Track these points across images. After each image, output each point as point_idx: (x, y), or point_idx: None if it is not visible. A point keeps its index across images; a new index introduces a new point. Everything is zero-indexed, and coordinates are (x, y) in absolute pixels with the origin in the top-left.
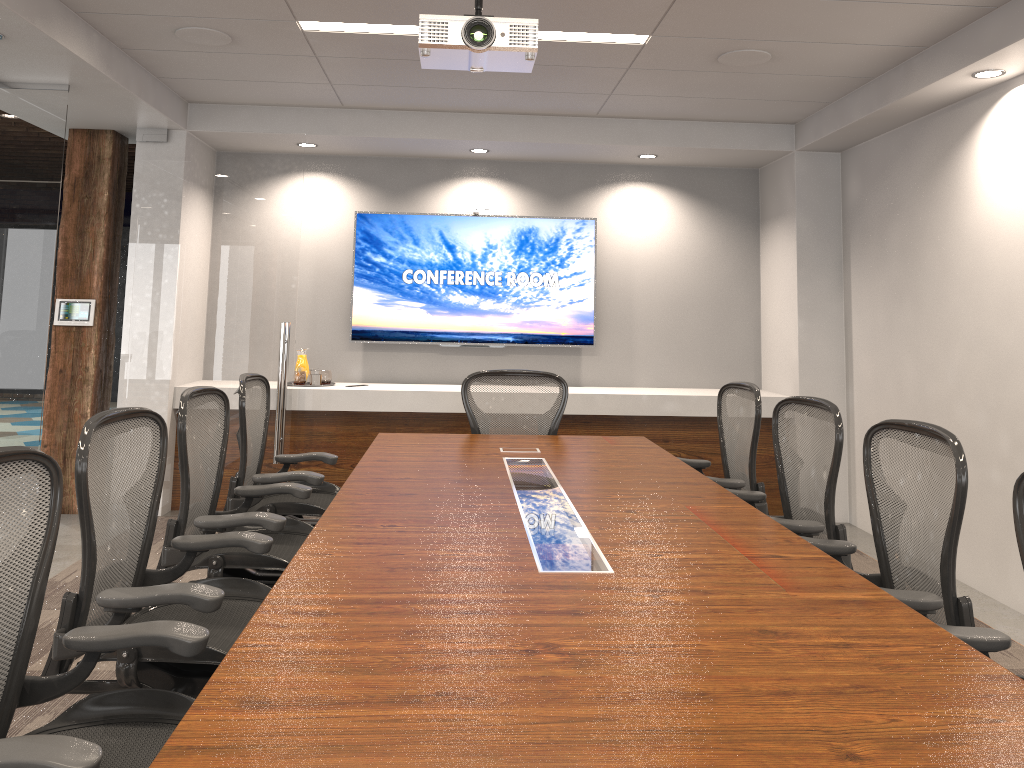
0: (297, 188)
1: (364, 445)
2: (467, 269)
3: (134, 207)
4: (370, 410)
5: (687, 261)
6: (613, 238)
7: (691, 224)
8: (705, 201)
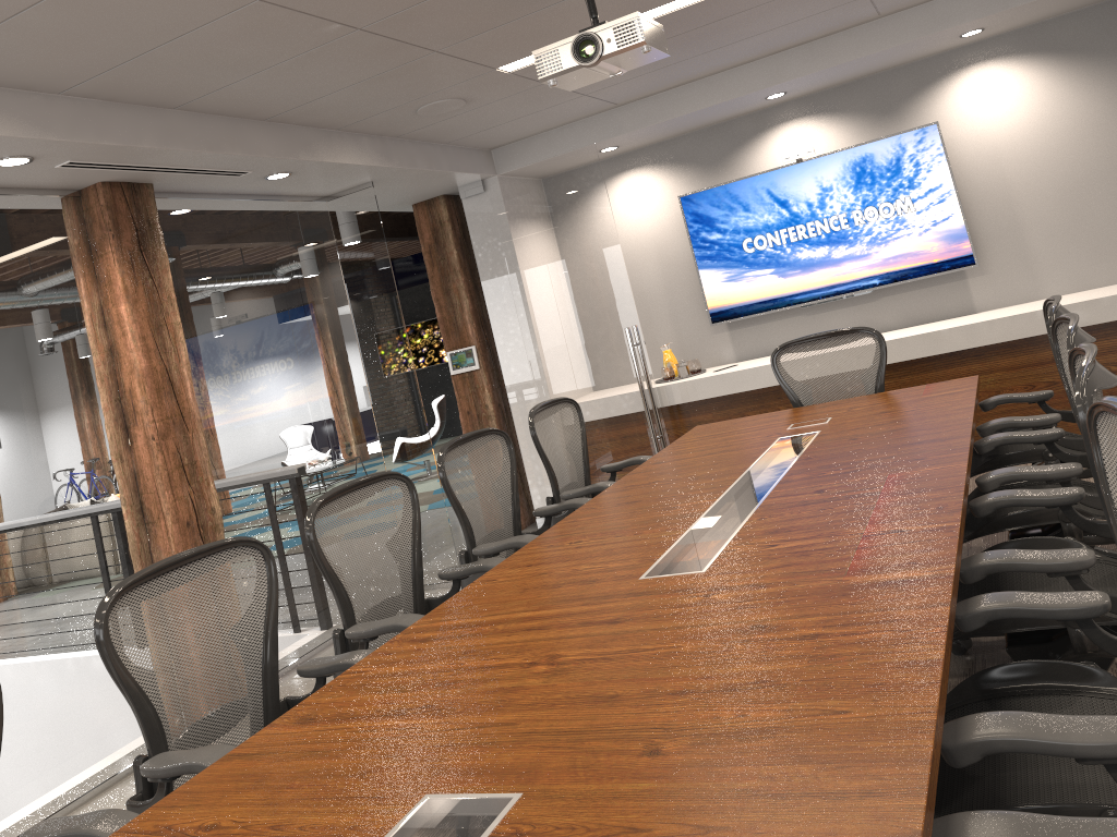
0: (603, 197)
1: None
2: (807, 221)
3: (477, 257)
4: (737, 392)
5: (1072, 134)
6: (967, 136)
7: (1064, 89)
8: (1075, 55)
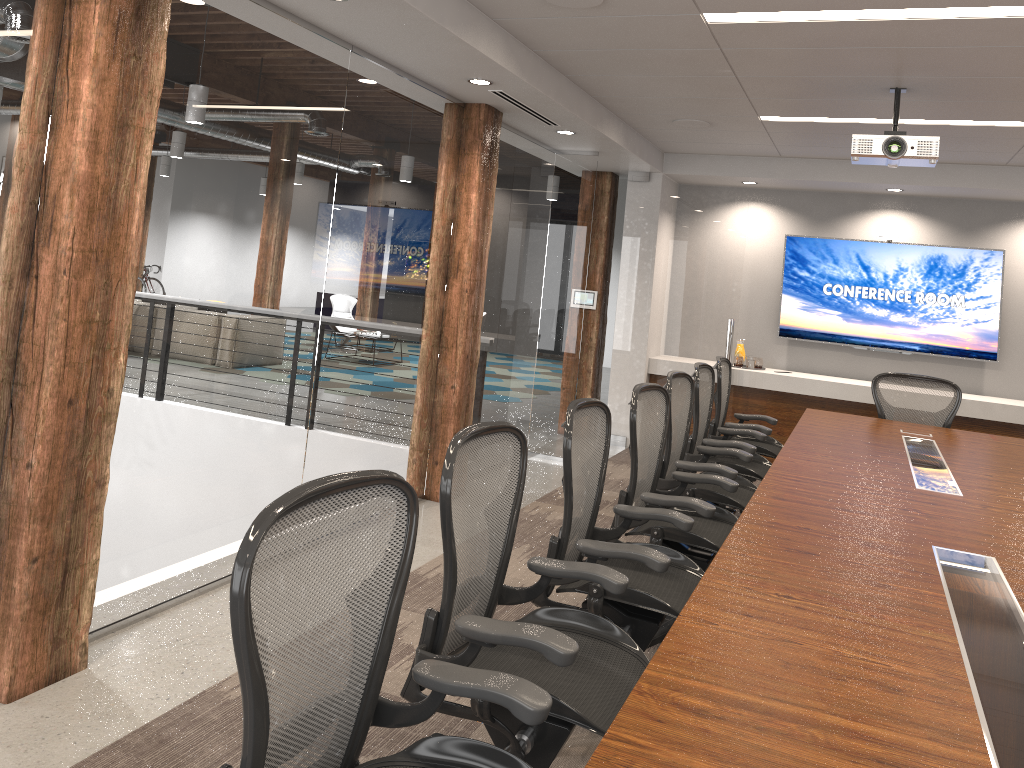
0: (742, 218)
1: (788, 418)
2: (879, 287)
3: (625, 228)
4: (794, 392)
5: None
6: (1021, 268)
7: None
8: None
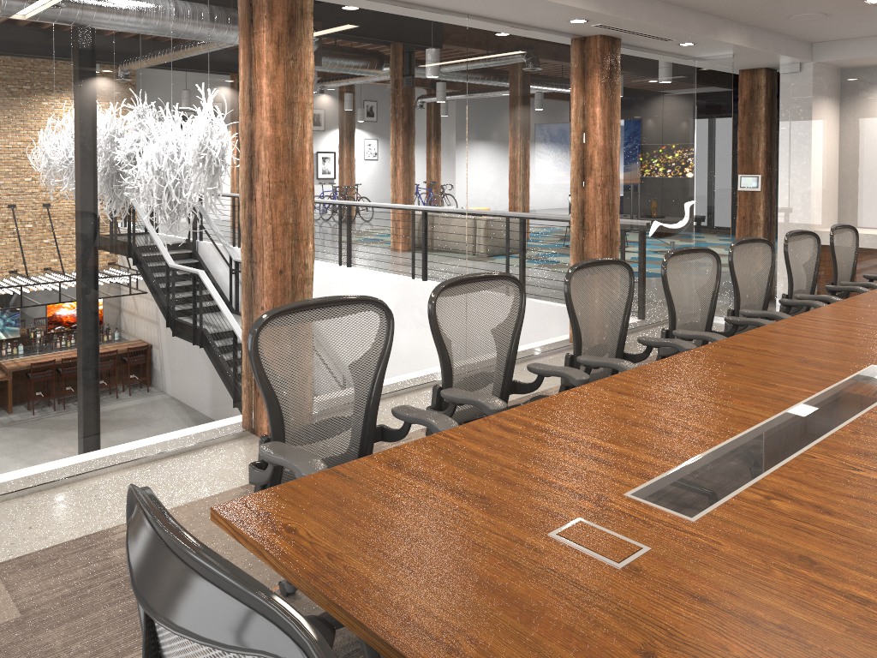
0: None
1: None
2: None
3: (780, 116)
4: None
5: None
6: None
7: None
8: None
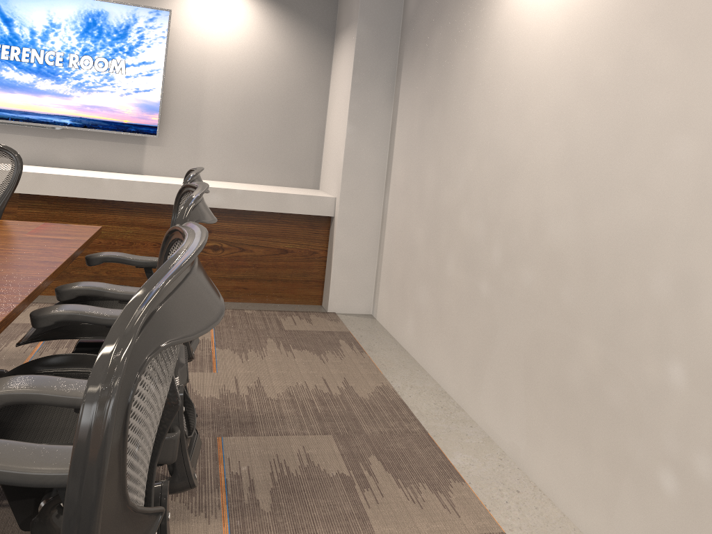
0: None
1: None
2: (25, 46)
3: None
4: None
5: (262, 64)
6: (189, 33)
7: (269, 29)
8: (285, 8)
